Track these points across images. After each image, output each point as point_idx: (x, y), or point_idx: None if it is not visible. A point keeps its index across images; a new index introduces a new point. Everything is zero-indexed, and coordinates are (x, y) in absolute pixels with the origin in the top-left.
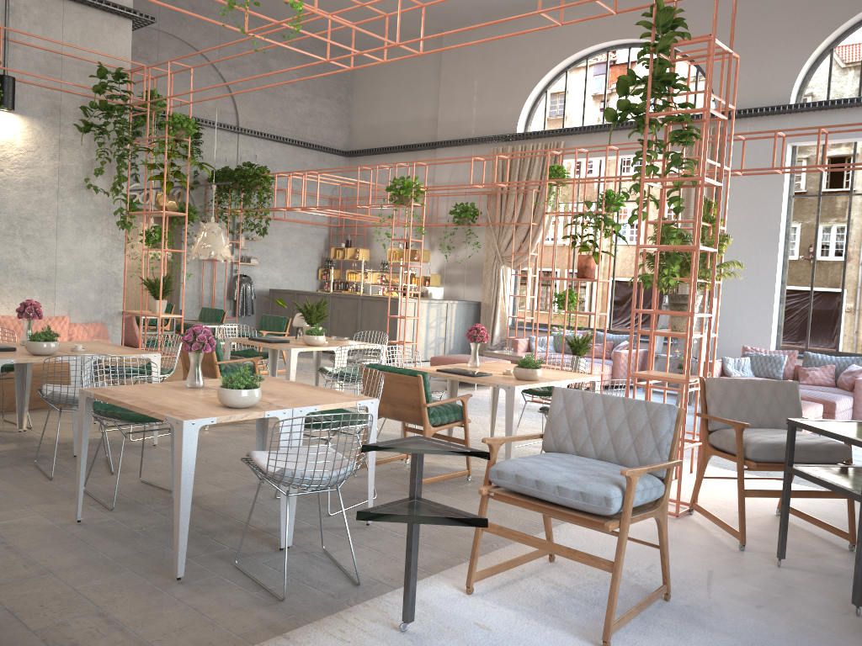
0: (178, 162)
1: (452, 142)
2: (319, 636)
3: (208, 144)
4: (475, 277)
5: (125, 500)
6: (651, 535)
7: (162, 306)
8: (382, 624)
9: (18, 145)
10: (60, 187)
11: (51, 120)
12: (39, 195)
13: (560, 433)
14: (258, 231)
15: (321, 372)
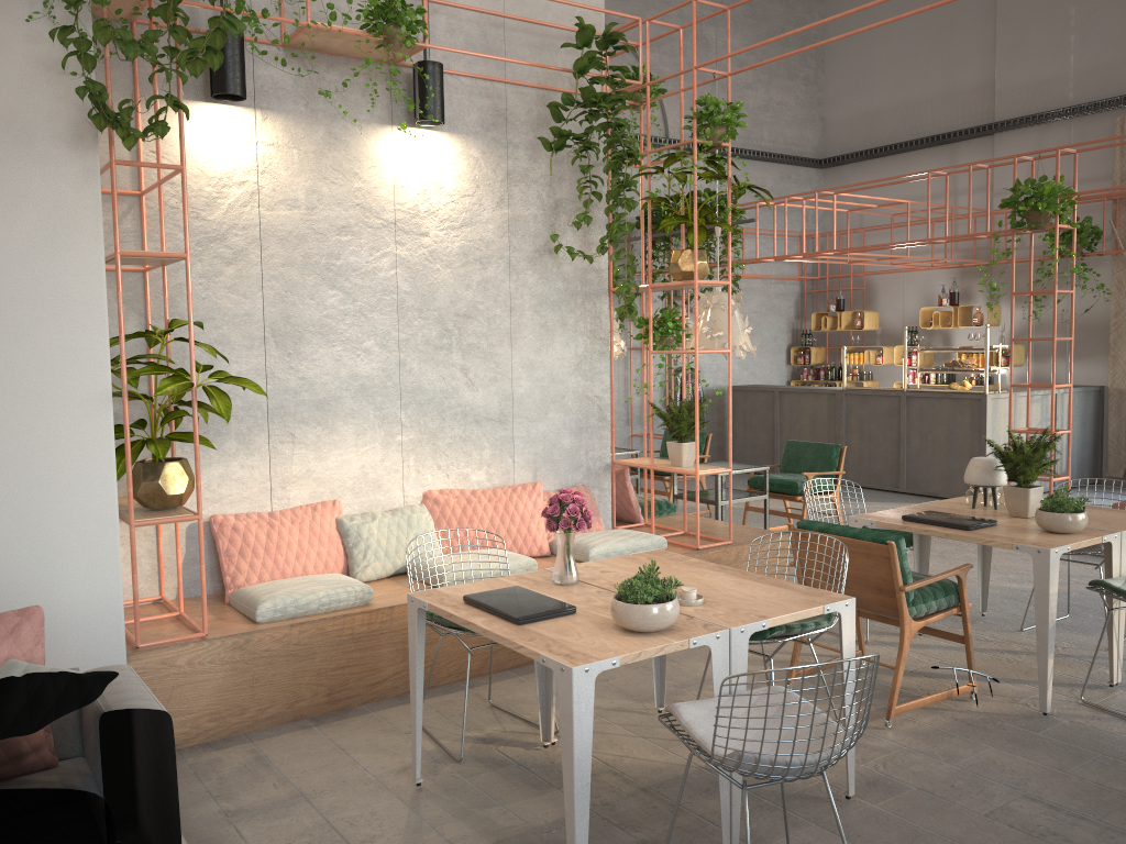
0: None
1: (1031, 119)
2: None
3: (627, 170)
4: (1088, 344)
5: None
6: None
7: (690, 453)
8: None
9: (448, 188)
10: (511, 254)
11: (494, 137)
12: (483, 272)
13: None
14: None
15: (1106, 594)
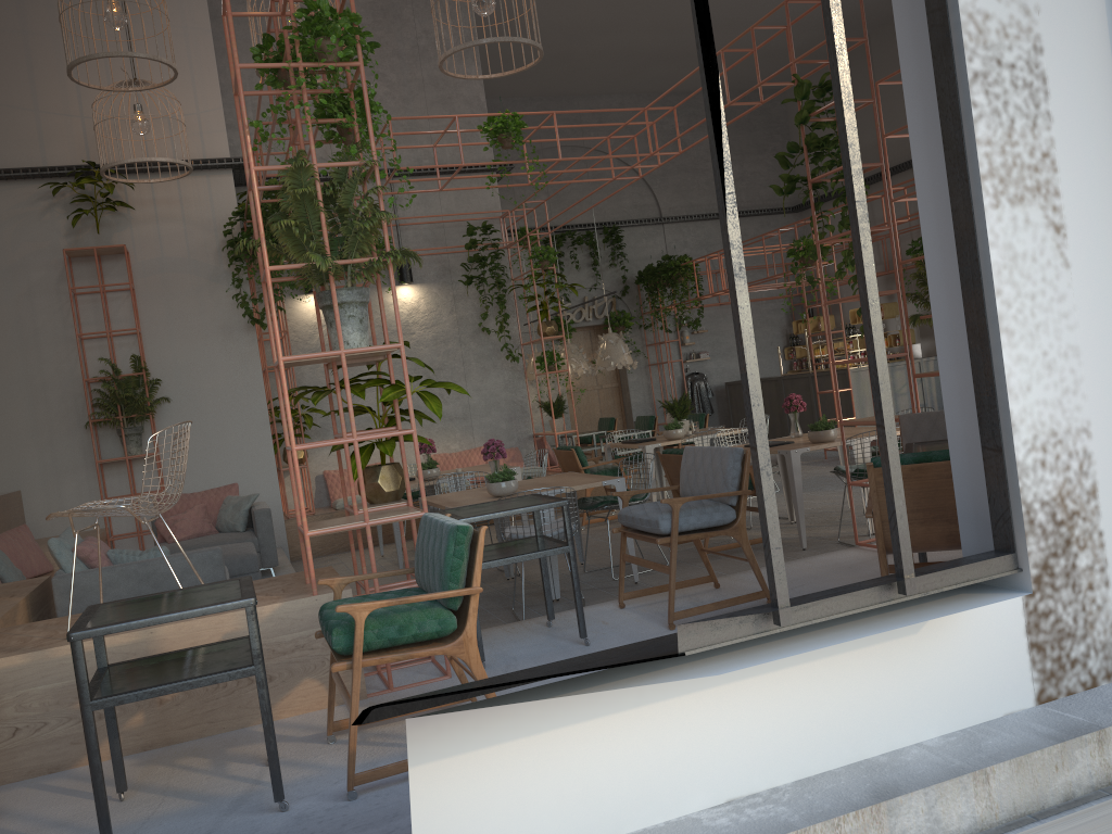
0: (604, 272)
1: (901, 166)
2: (497, 630)
3: (632, 244)
4: None
5: None
6: (841, 566)
7: (559, 424)
8: (541, 624)
9: (423, 309)
10: (460, 335)
11: (444, 281)
12: (446, 347)
13: (684, 482)
14: (689, 325)
15: None
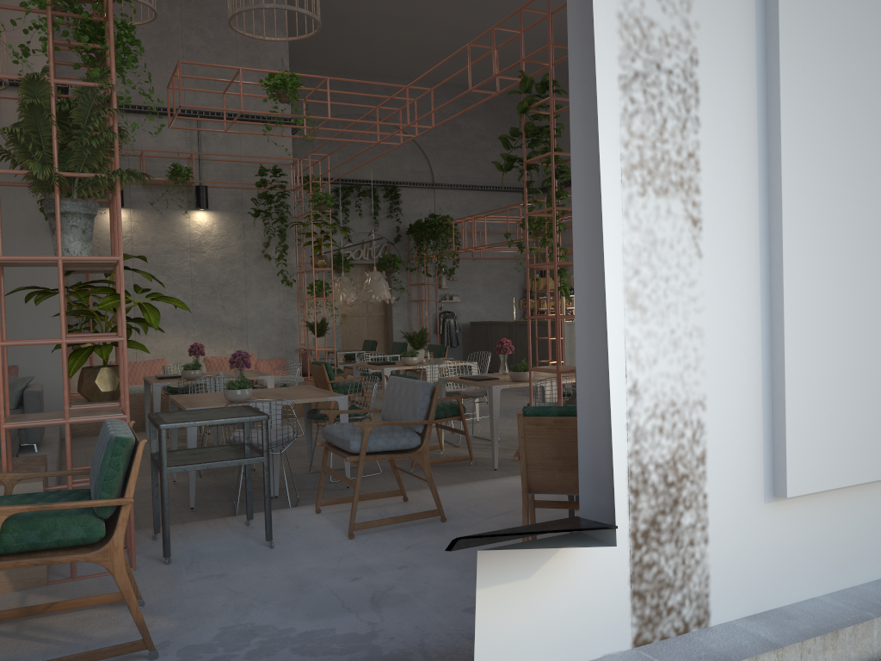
0: (382, 221)
1: None
2: (200, 524)
3: (408, 202)
4: None
5: (216, 472)
6: (514, 491)
7: (320, 342)
8: (242, 522)
9: (215, 233)
10: (245, 259)
11: (236, 211)
12: (231, 267)
13: (384, 407)
14: (444, 272)
15: None
